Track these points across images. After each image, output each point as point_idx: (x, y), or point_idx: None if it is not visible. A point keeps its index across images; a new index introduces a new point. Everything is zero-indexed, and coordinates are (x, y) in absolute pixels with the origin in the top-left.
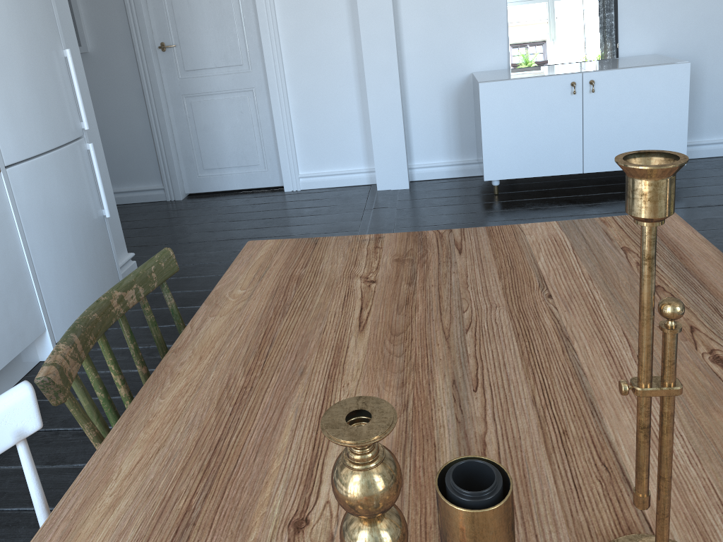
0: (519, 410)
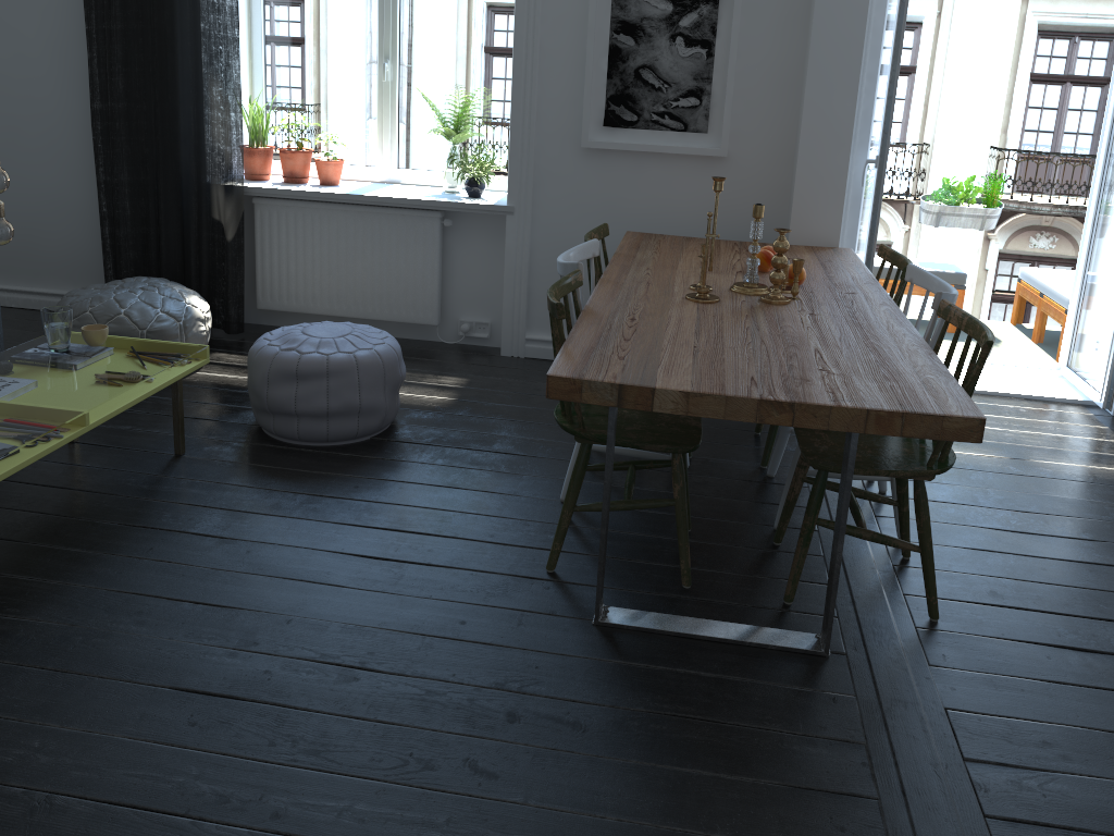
0: (729, 321)
